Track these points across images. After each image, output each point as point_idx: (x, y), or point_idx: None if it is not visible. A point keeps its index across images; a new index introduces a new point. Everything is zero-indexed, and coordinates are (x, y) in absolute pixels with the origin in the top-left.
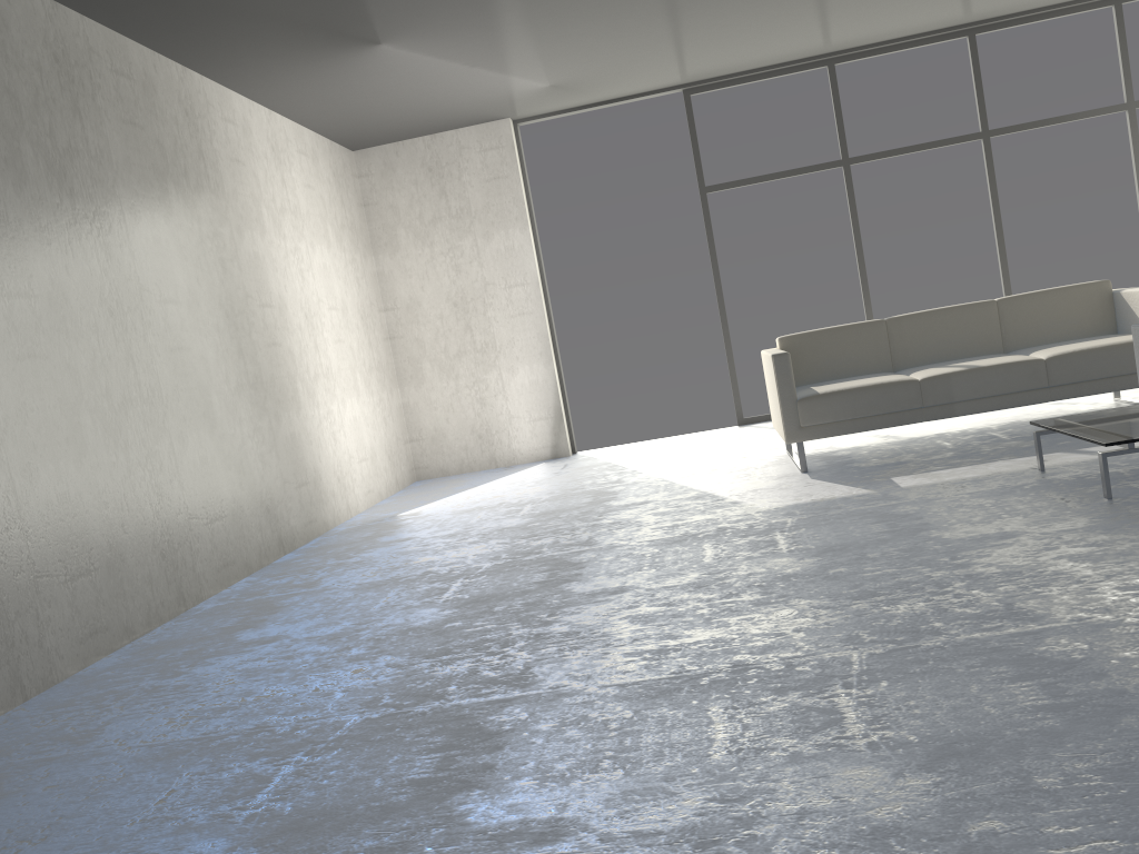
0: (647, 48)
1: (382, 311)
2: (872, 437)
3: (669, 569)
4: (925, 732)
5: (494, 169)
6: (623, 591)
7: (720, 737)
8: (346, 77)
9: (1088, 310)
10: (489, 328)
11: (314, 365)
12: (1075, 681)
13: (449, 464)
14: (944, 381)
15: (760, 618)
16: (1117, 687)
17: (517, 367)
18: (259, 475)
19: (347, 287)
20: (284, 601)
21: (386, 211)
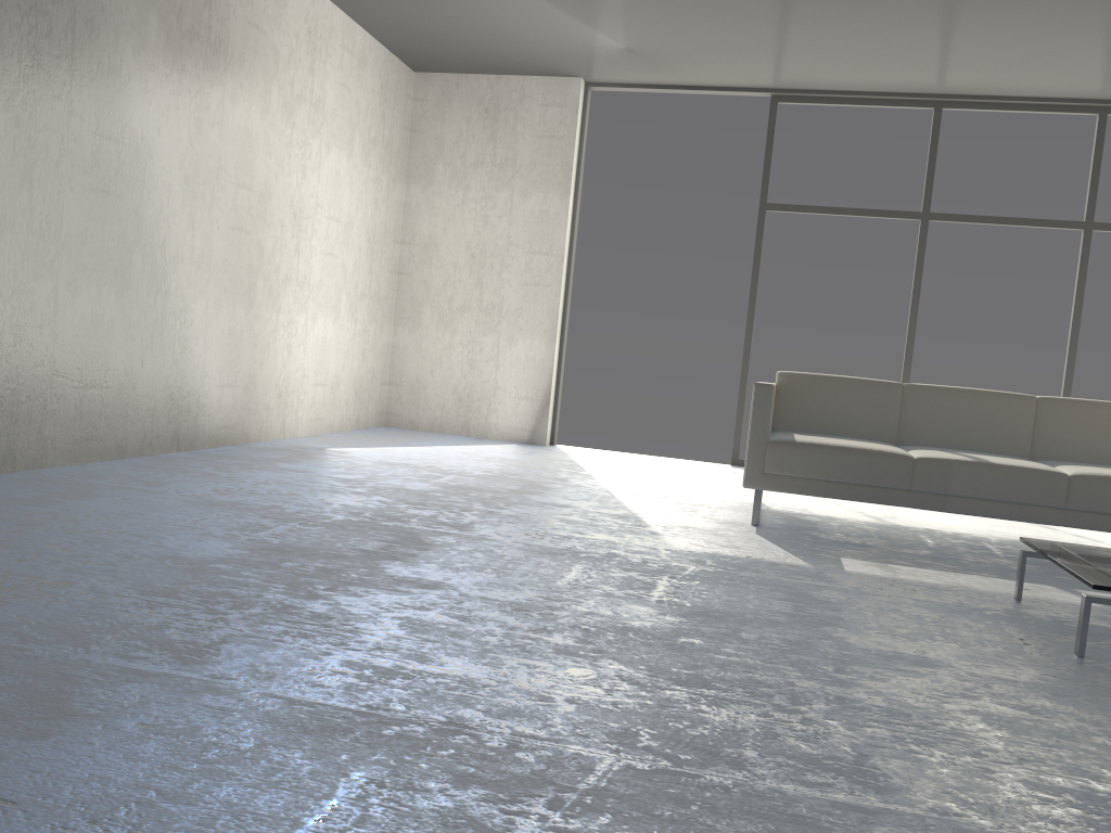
0: (734, 29)
1: (397, 243)
2: (855, 512)
3: (509, 580)
4: None
5: (551, 127)
6: (435, 587)
7: (312, 825)
8: None
9: None
10: (501, 290)
11: (287, 268)
12: None
13: (422, 418)
14: (943, 468)
15: (544, 670)
16: None
17: (518, 338)
18: (171, 358)
19: (360, 204)
20: (109, 491)
21: (430, 142)
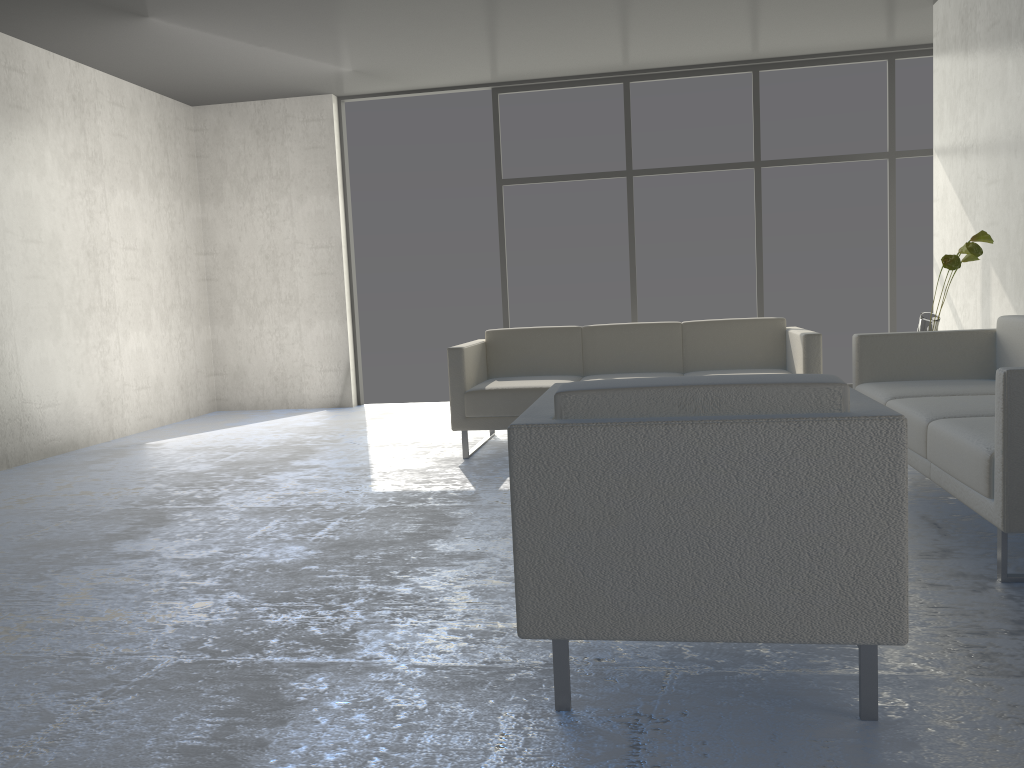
0: (430, 48)
1: (201, 255)
2: None
3: (209, 541)
4: (70, 756)
5: (313, 139)
6: (144, 556)
7: None
8: (135, 42)
9: (761, 344)
10: (294, 282)
11: (90, 298)
12: (255, 724)
13: (247, 399)
14: None
15: (176, 607)
16: (268, 739)
17: (315, 321)
18: None
19: (155, 230)
20: None
21: (215, 165)
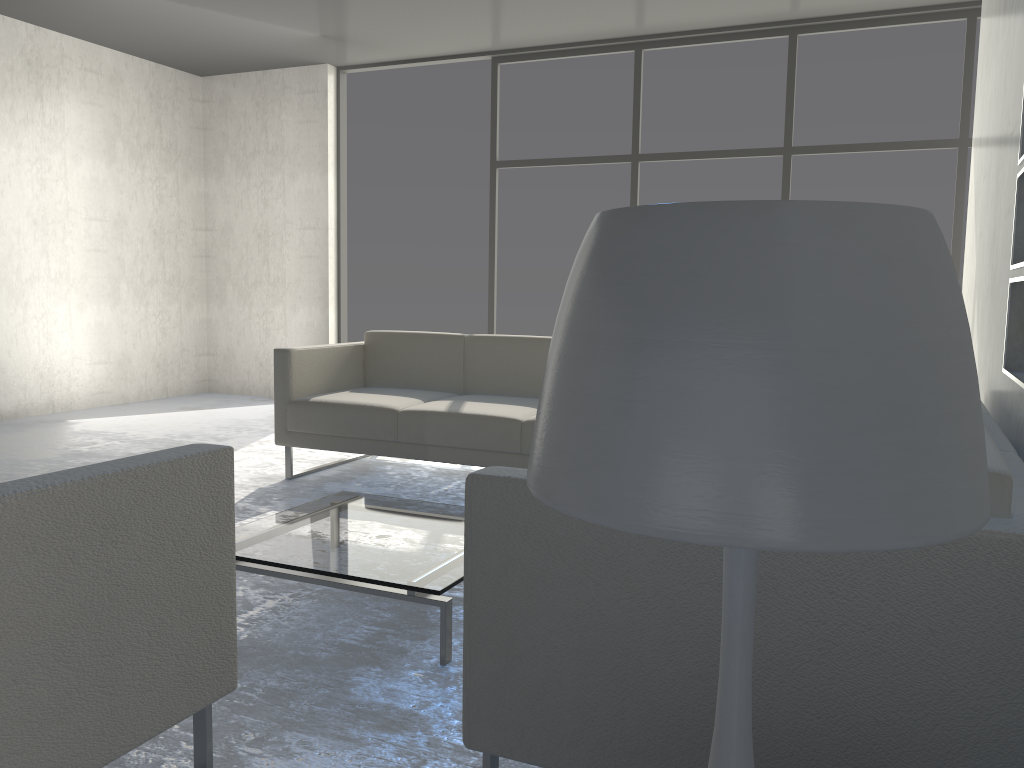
0: (378, 7)
1: (200, 230)
2: None
3: None
4: None
5: (308, 112)
6: None
7: None
8: (66, 2)
9: None
10: (283, 264)
11: (33, 268)
12: None
13: (234, 383)
14: (420, 419)
15: None
16: None
17: (299, 306)
18: None
19: (135, 202)
20: None
21: (219, 138)
